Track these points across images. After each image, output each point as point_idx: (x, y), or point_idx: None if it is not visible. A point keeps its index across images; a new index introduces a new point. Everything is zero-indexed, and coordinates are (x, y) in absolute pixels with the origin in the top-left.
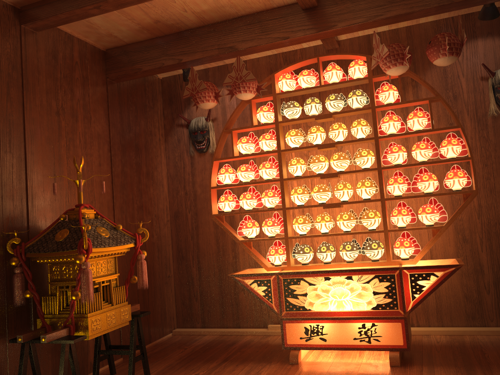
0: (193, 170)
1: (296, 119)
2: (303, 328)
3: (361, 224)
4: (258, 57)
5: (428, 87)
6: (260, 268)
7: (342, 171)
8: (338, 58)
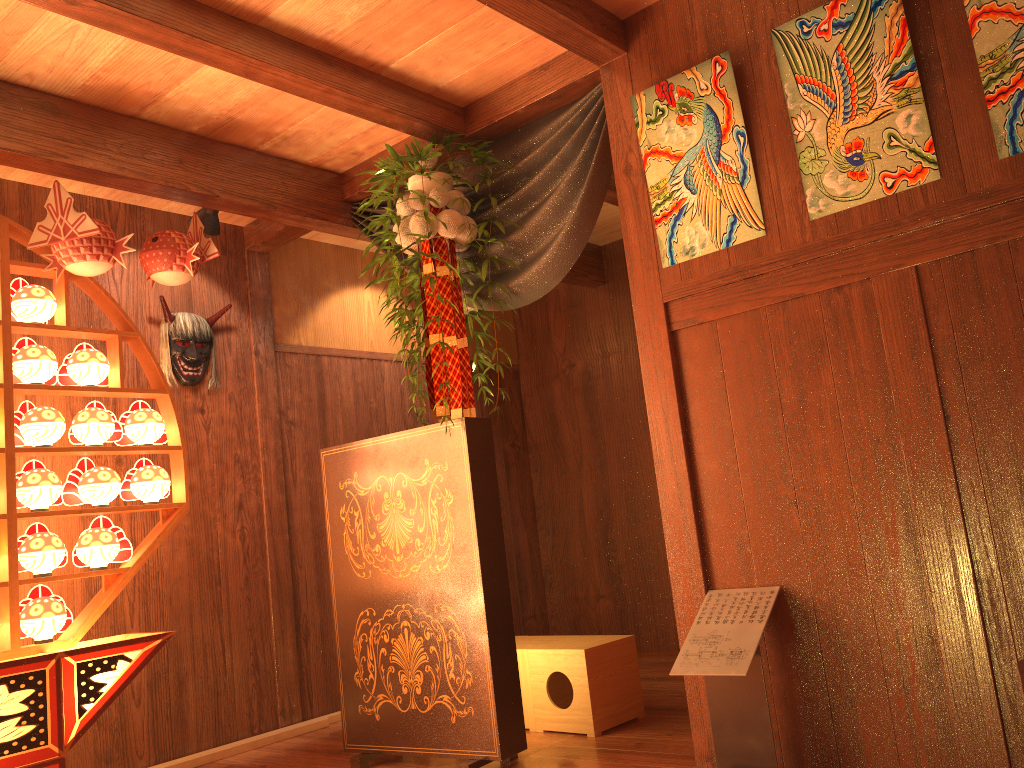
0: None
1: None
2: None
3: None
4: None
5: (120, 312)
6: None
7: None
8: None
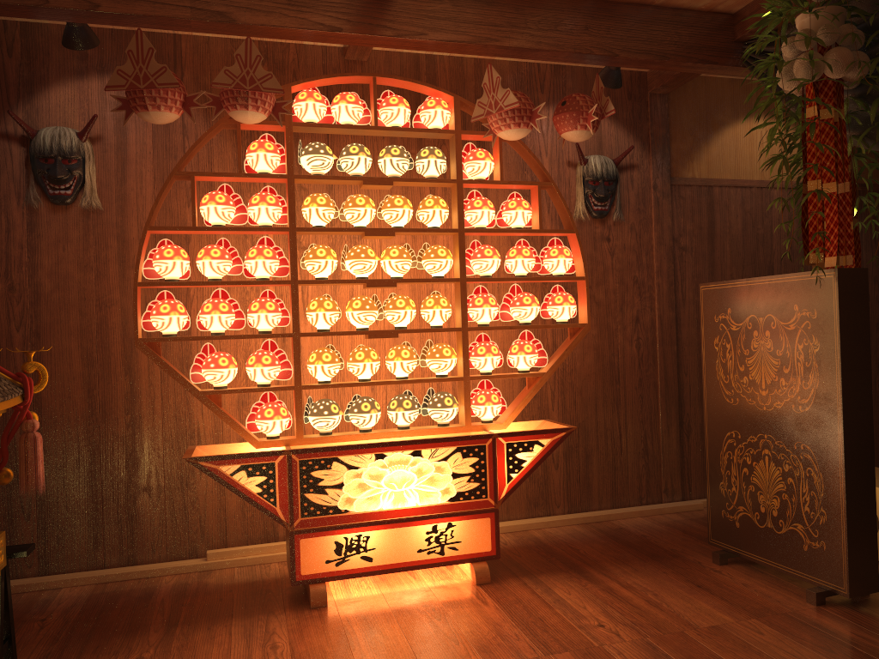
0: (35, 240)
1: (329, 177)
2: (334, 544)
3: (385, 367)
4: (207, 36)
5: (539, 166)
6: (221, 444)
7: (401, 277)
8: (402, 87)
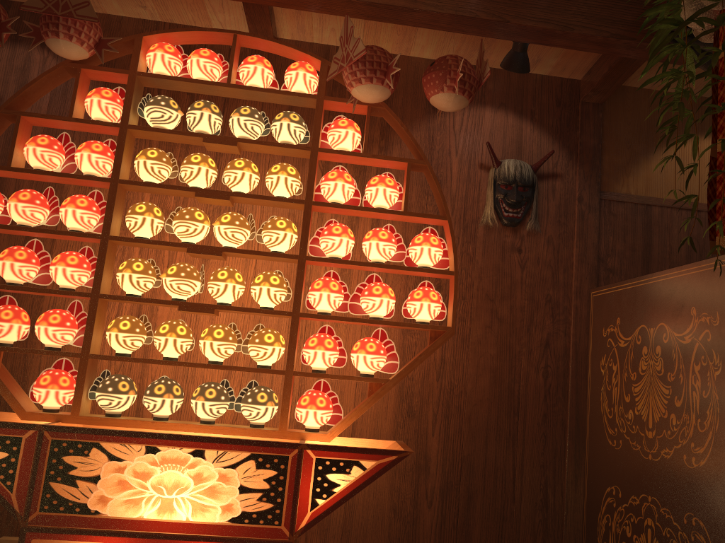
0: None
1: (166, 130)
2: None
3: (244, 359)
4: (121, 16)
5: (412, 142)
6: (9, 412)
7: (233, 247)
8: (272, 51)
